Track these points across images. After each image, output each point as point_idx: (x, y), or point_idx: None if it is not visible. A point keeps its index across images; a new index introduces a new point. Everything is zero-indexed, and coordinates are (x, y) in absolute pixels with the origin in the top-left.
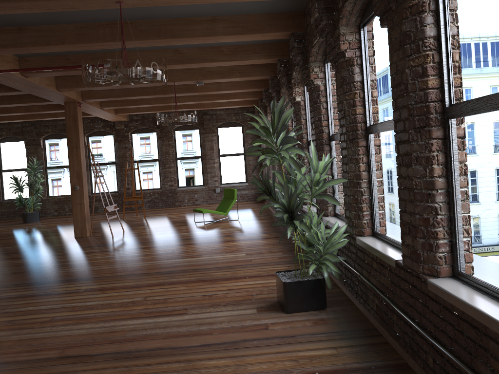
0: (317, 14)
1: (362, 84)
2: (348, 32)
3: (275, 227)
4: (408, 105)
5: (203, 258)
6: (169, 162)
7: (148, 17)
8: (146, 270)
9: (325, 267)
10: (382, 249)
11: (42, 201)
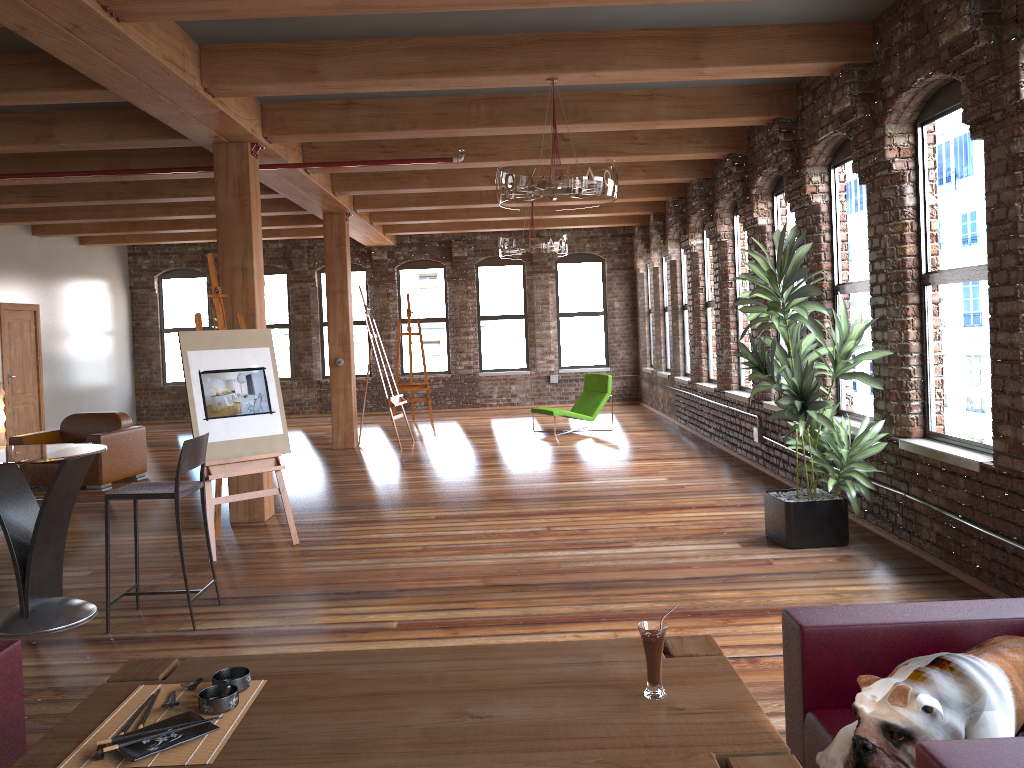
0: (849, 103)
1: (916, 211)
2: (898, 132)
3: (690, 442)
4: (1016, 251)
5: (598, 483)
6: (466, 325)
7: (550, 89)
8: (513, 495)
9: (849, 482)
10: (951, 451)
11: None
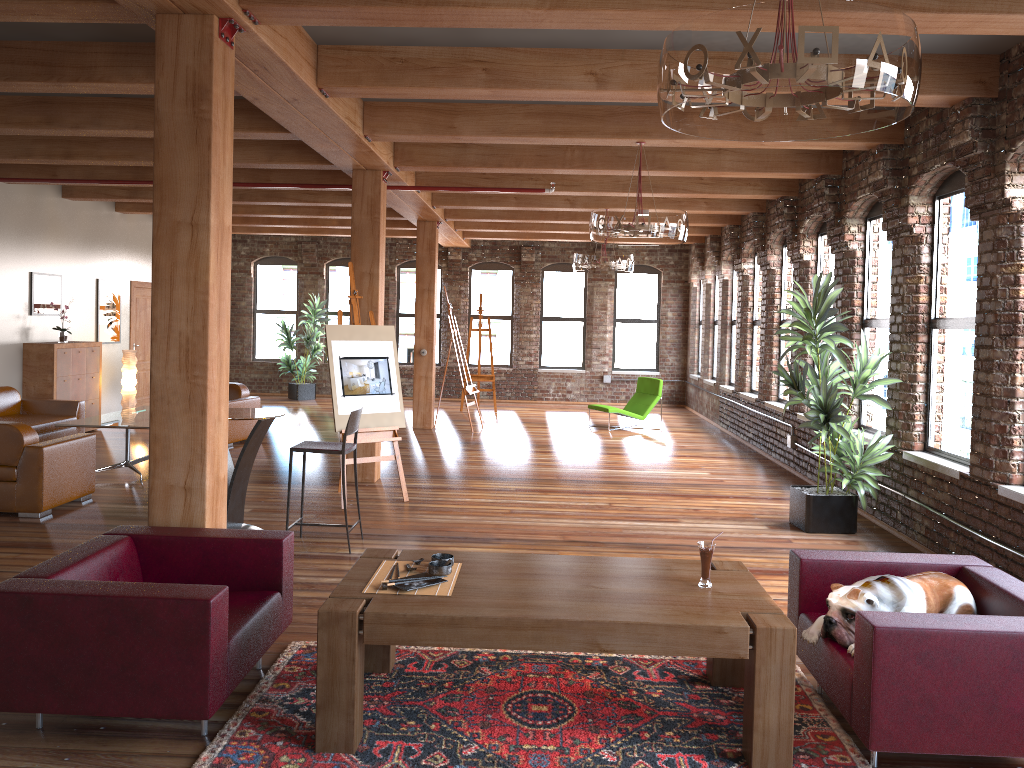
0: (881, 176)
1: (929, 268)
2: (919, 203)
3: (730, 445)
4: (995, 311)
5: (649, 472)
6: (529, 324)
7: None
8: (578, 477)
9: (860, 482)
10: (940, 462)
11: (315, 368)
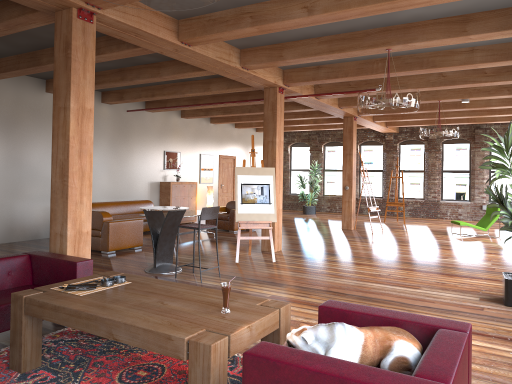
0: None
1: None
2: None
3: None
4: None
5: (448, 260)
6: (434, 174)
7: (413, 52)
8: (395, 258)
9: None
10: None
11: (318, 198)
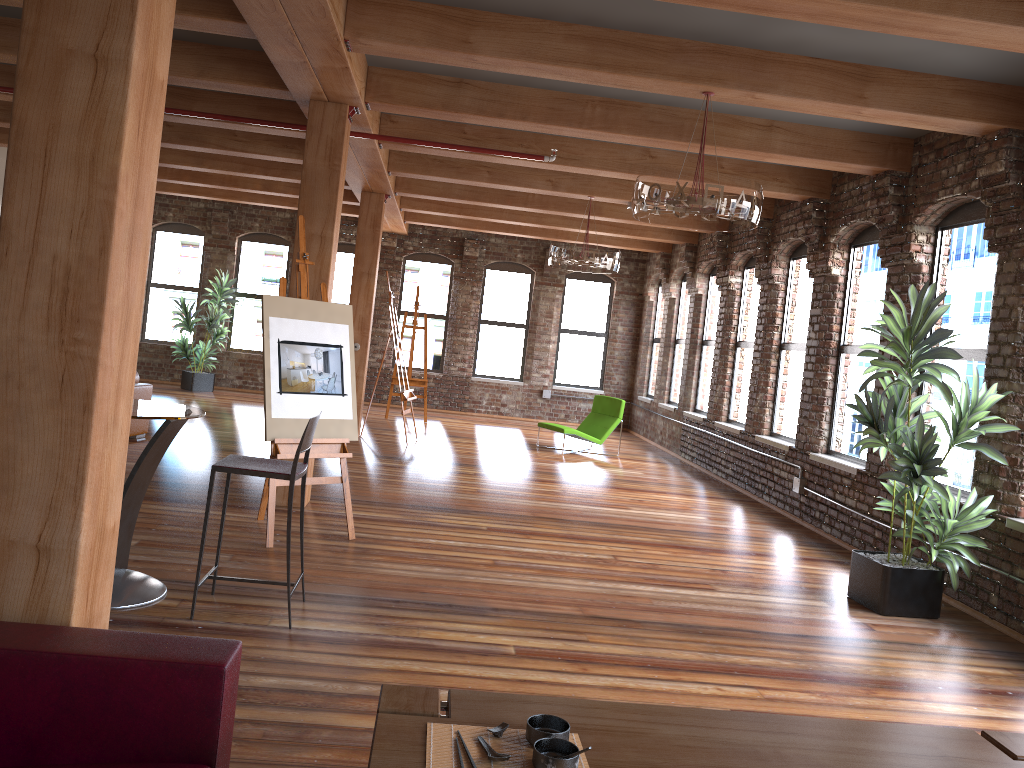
0: (1003, 168)
1: None
2: None
3: (705, 481)
4: None
5: (637, 512)
6: (466, 326)
7: (671, 103)
8: (556, 514)
9: (951, 554)
10: None
11: (216, 356)
